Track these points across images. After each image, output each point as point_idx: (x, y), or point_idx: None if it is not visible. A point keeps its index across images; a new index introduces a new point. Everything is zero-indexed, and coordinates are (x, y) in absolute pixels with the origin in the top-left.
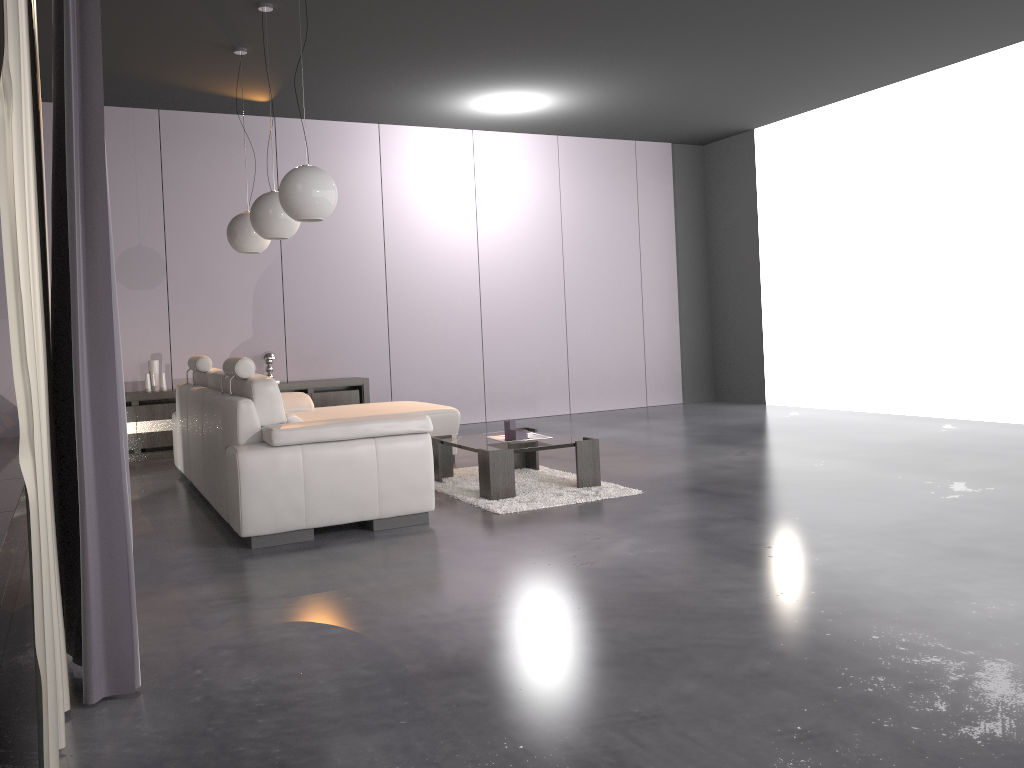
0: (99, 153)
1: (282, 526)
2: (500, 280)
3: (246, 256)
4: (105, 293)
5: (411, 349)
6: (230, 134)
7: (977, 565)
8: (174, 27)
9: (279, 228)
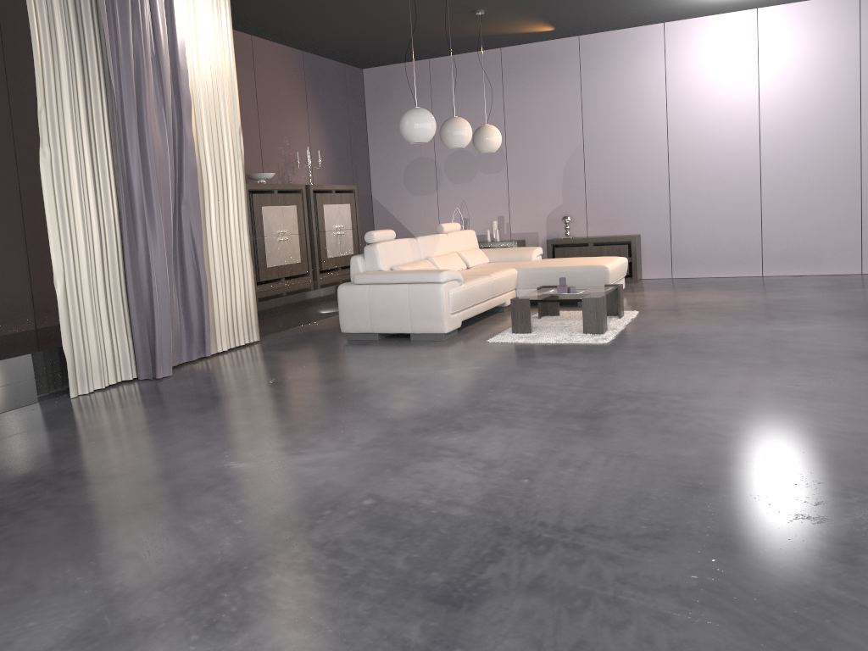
0: (122, 160)
1: (359, 329)
2: (782, 147)
3: (558, 145)
4: (130, 217)
5: (689, 212)
6: (546, 56)
7: (558, 422)
8: (425, 12)
9: (450, 142)
